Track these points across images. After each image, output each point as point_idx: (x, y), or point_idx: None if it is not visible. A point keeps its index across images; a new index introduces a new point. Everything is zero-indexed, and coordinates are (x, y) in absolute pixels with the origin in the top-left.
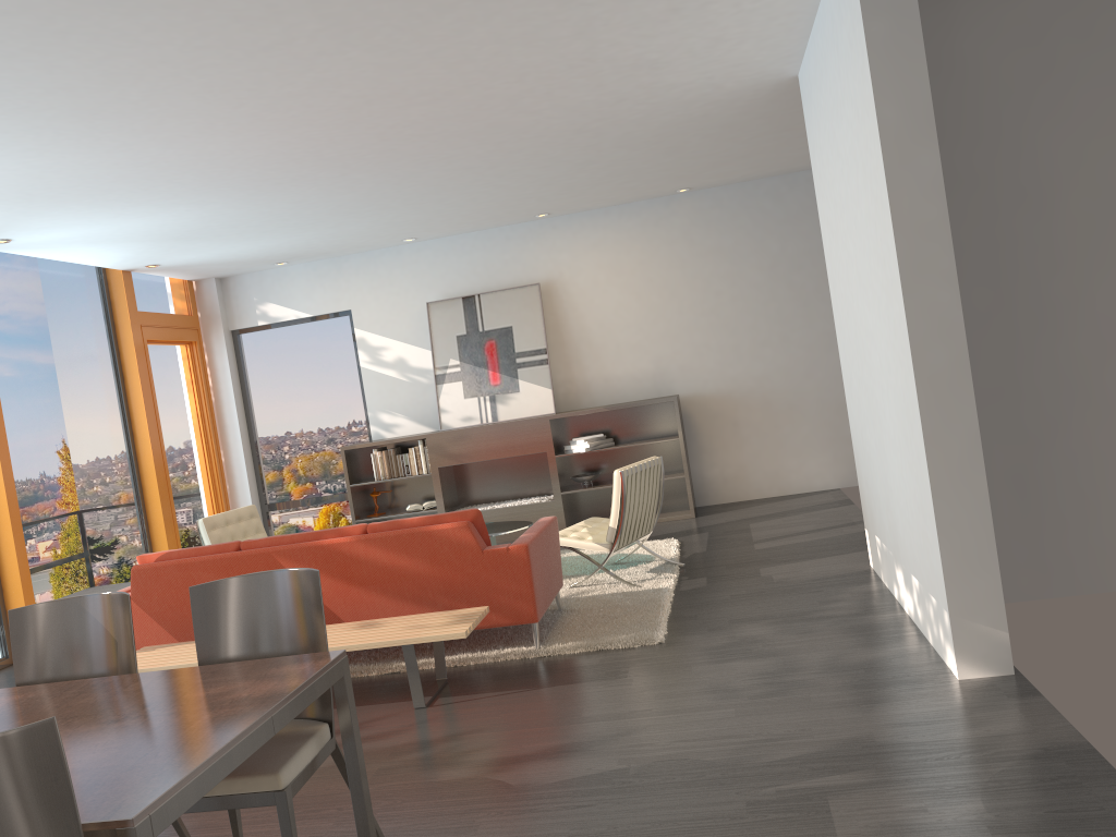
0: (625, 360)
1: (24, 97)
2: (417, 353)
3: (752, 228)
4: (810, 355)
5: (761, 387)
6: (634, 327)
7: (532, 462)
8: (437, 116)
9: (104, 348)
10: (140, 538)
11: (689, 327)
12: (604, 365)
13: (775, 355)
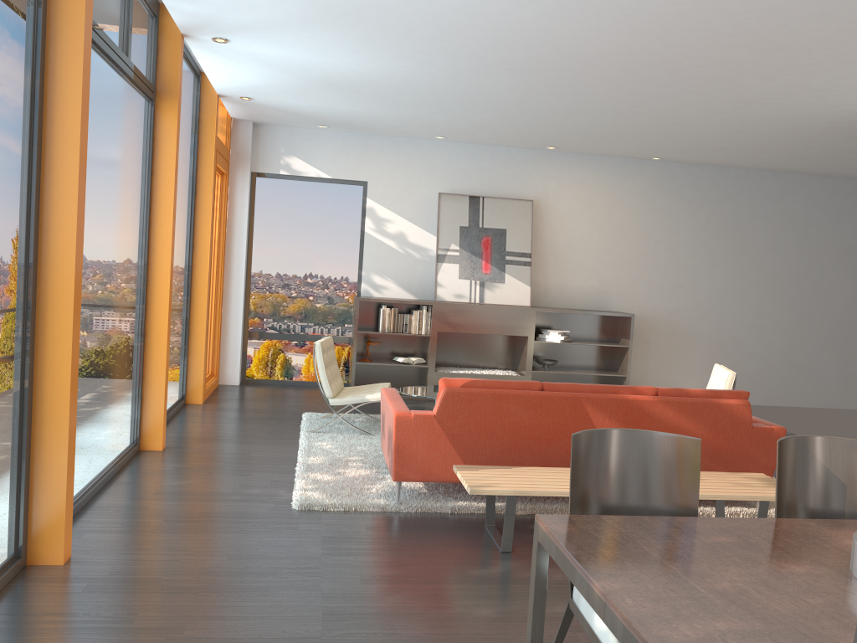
0: (579, 276)
1: None
2: (417, 232)
3: (691, 200)
4: (708, 303)
5: (671, 318)
6: (592, 252)
7: (514, 342)
8: (728, 60)
9: (190, 161)
10: (182, 344)
11: (631, 262)
12: (563, 276)
13: (685, 297)
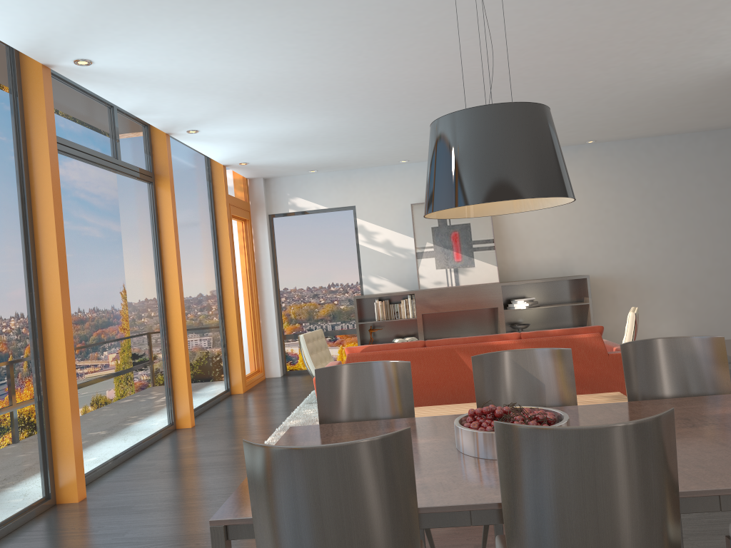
0: (542, 250)
1: (368, 13)
2: (399, 238)
3: (631, 169)
4: (665, 255)
5: (632, 273)
6: (549, 229)
7: (487, 314)
8: (555, 63)
9: (209, 216)
10: (222, 350)
11: (586, 231)
12: (527, 253)
13: (642, 253)
